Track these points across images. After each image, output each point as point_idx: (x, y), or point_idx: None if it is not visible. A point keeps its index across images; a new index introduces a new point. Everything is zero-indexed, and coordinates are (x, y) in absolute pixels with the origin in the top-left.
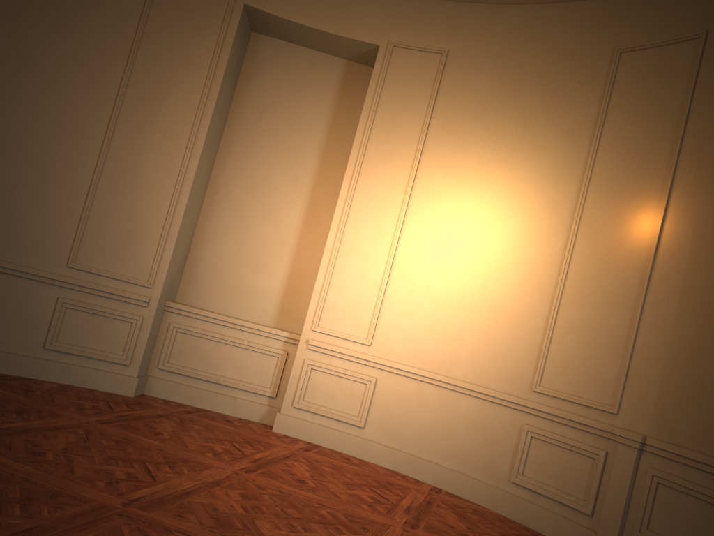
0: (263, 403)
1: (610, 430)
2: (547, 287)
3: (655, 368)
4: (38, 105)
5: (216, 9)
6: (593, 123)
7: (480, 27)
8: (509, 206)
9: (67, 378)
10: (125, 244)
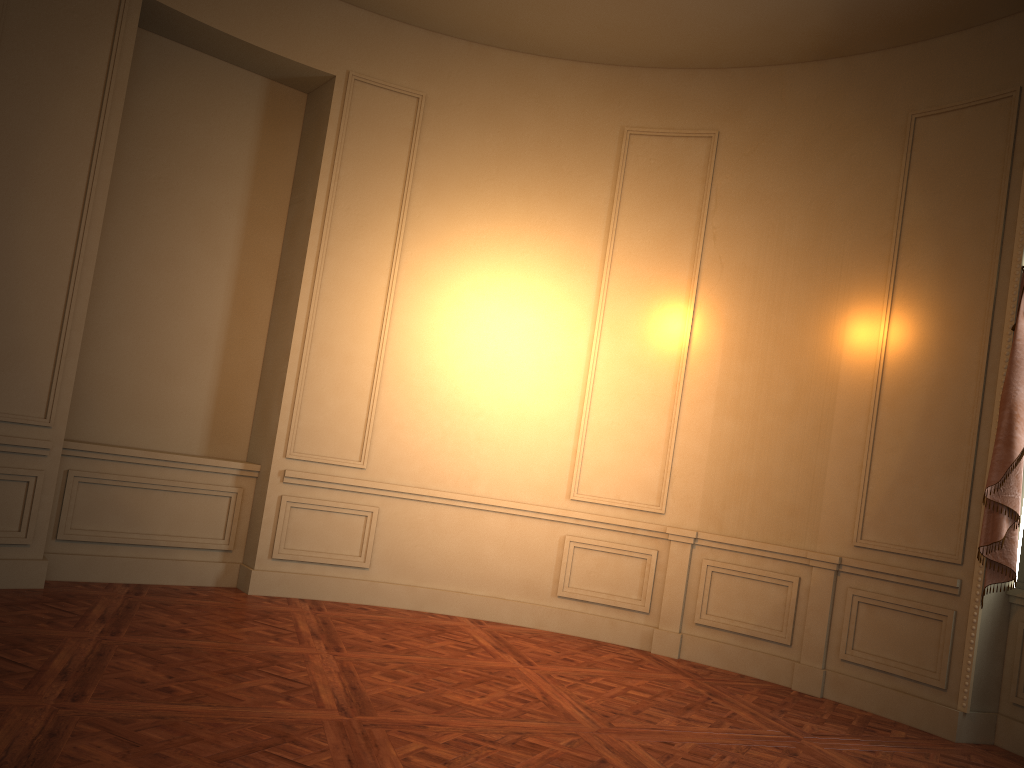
0: (215, 560)
1: (661, 530)
2: (573, 388)
3: (698, 466)
4: None
5: None
6: (607, 209)
7: (463, 70)
8: (520, 296)
9: None
10: (6, 366)
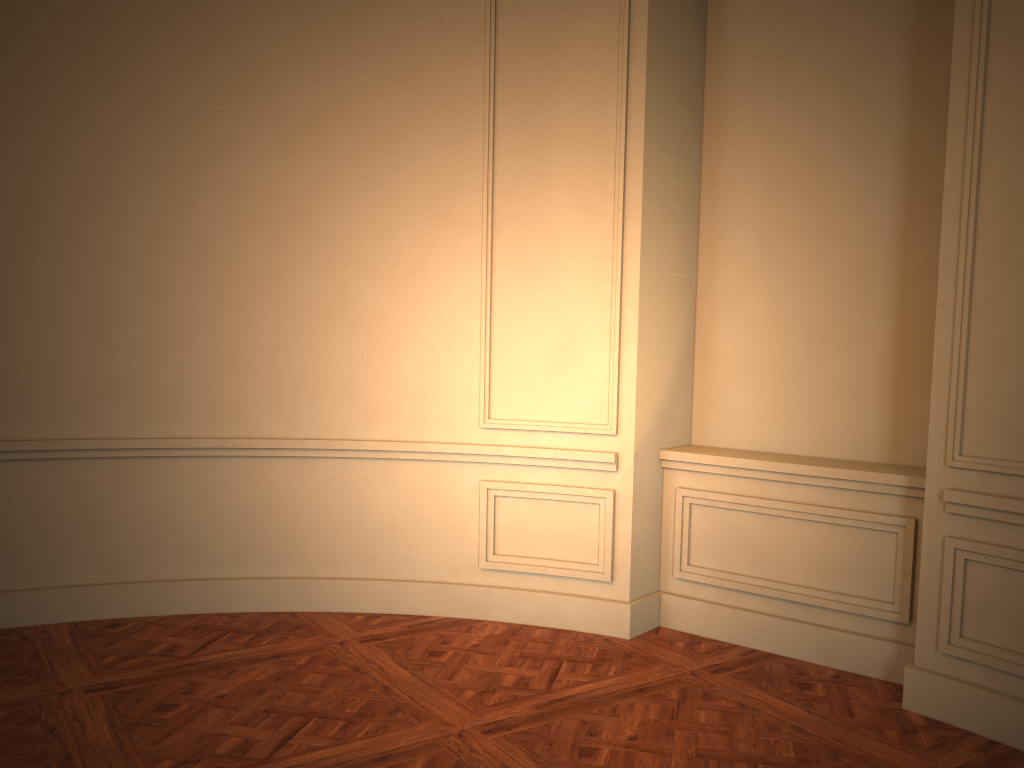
0: (885, 636)
1: None
2: None
3: None
4: (377, 180)
5: None
6: None
7: None
8: None
9: (523, 614)
10: (558, 367)
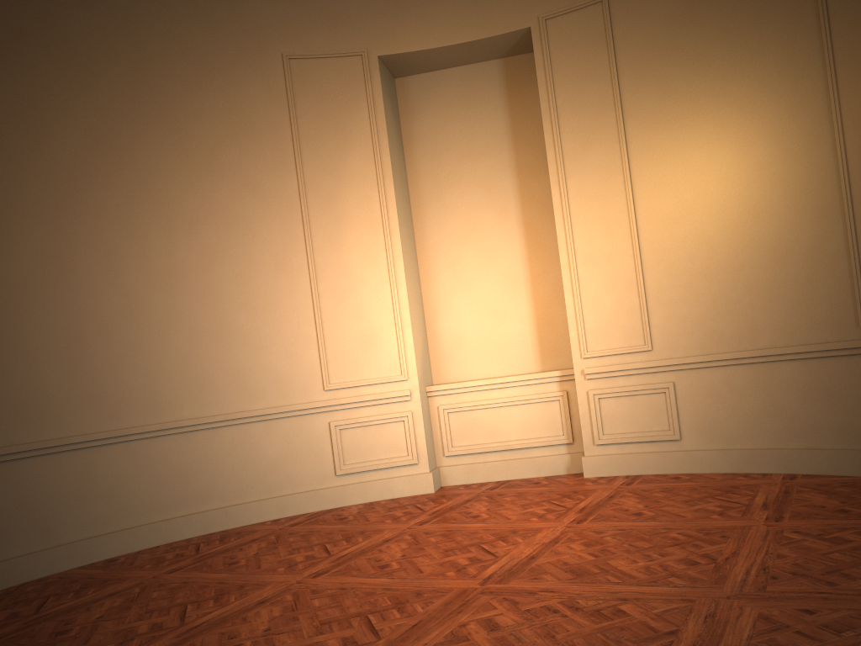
0: (562, 452)
1: None
2: (830, 204)
3: None
4: (239, 250)
5: (354, 76)
6: None
7: None
8: (748, 133)
9: (368, 496)
10: (367, 347)
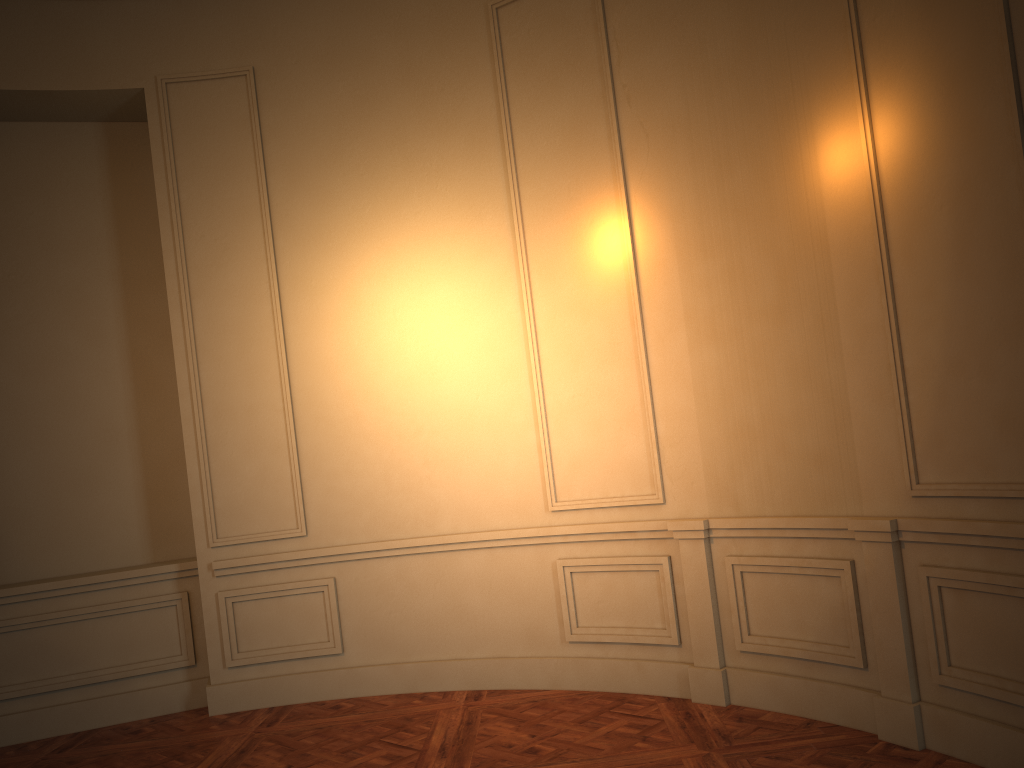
0: (179, 680)
1: (664, 527)
2: (518, 365)
3: (689, 426)
4: None
5: None
6: (496, 118)
7: (288, 20)
8: (427, 270)
9: None
10: None
